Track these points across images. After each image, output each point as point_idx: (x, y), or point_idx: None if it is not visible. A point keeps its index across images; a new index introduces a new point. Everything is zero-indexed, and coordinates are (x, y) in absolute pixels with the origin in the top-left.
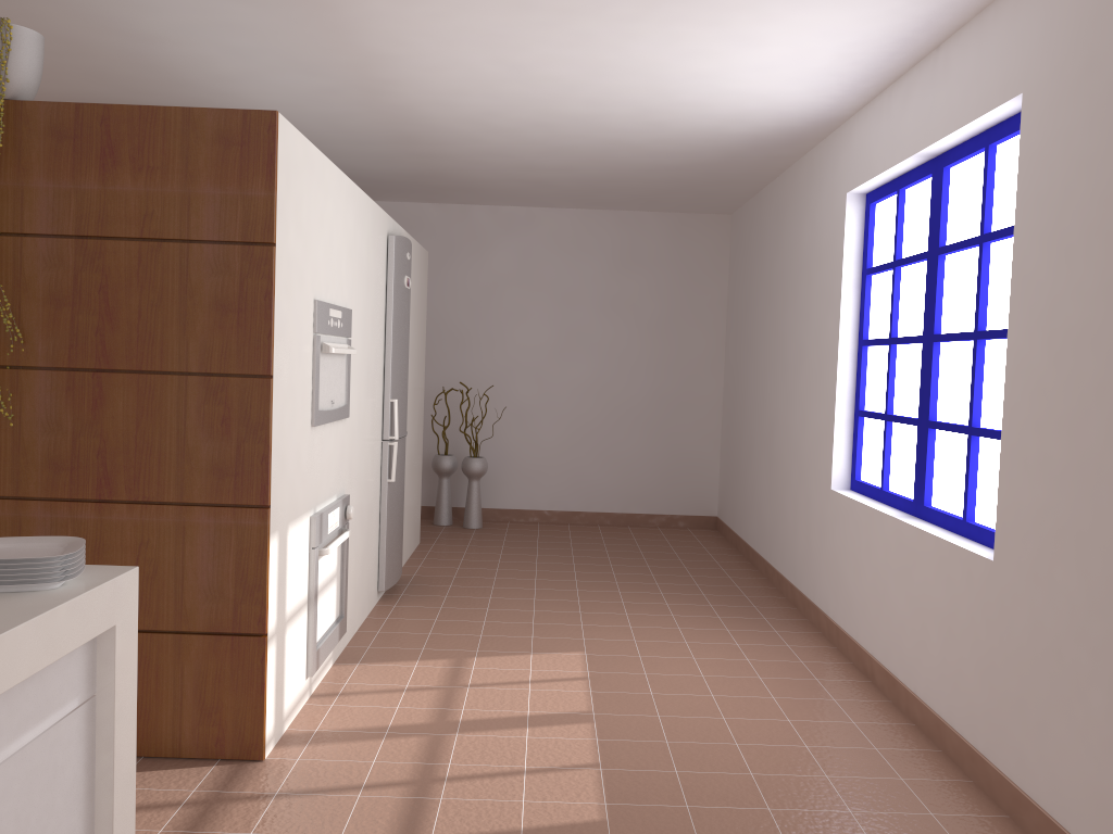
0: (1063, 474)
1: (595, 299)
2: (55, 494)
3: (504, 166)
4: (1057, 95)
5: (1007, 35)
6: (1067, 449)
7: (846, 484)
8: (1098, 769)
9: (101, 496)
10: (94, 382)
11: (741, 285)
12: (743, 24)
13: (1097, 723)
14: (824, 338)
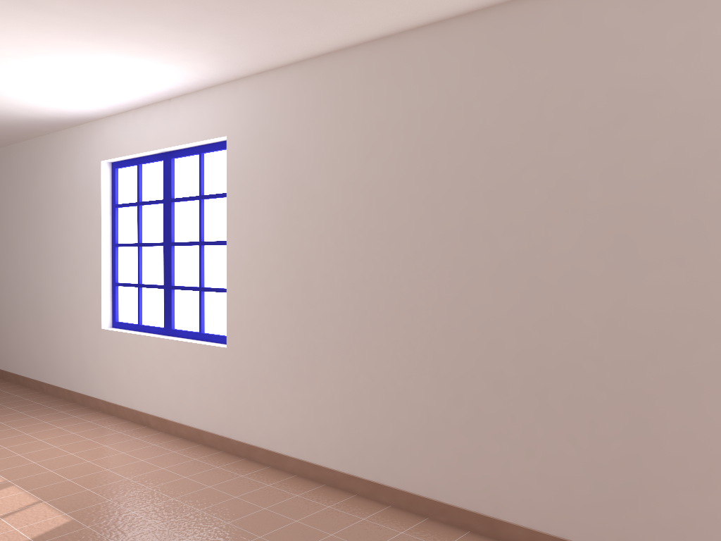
0: (262, 304)
1: None
2: None
3: None
4: (246, 141)
5: (215, 107)
6: (264, 293)
7: (110, 325)
8: (289, 421)
9: None
10: None
11: None
12: (79, 72)
13: (287, 403)
14: (87, 242)
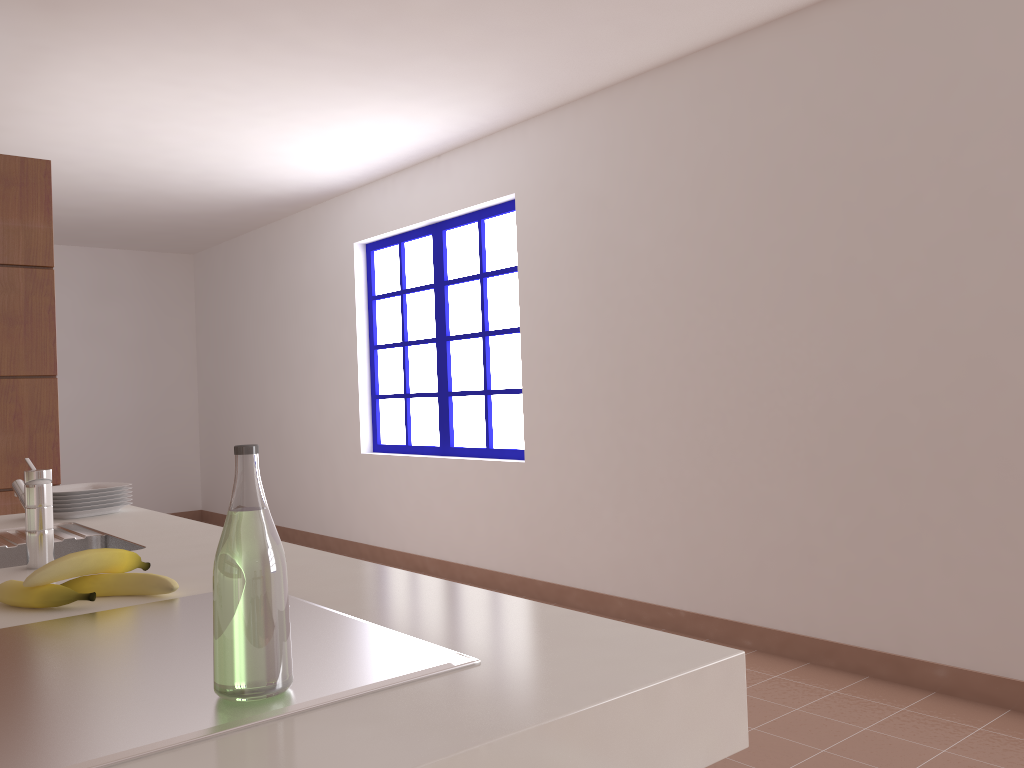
0: (570, 401)
1: (75, 326)
2: None
3: None
4: (541, 197)
5: (498, 158)
6: (572, 387)
7: (370, 449)
8: (612, 550)
9: None
10: None
11: (218, 312)
12: (337, 128)
13: (608, 527)
14: (339, 346)
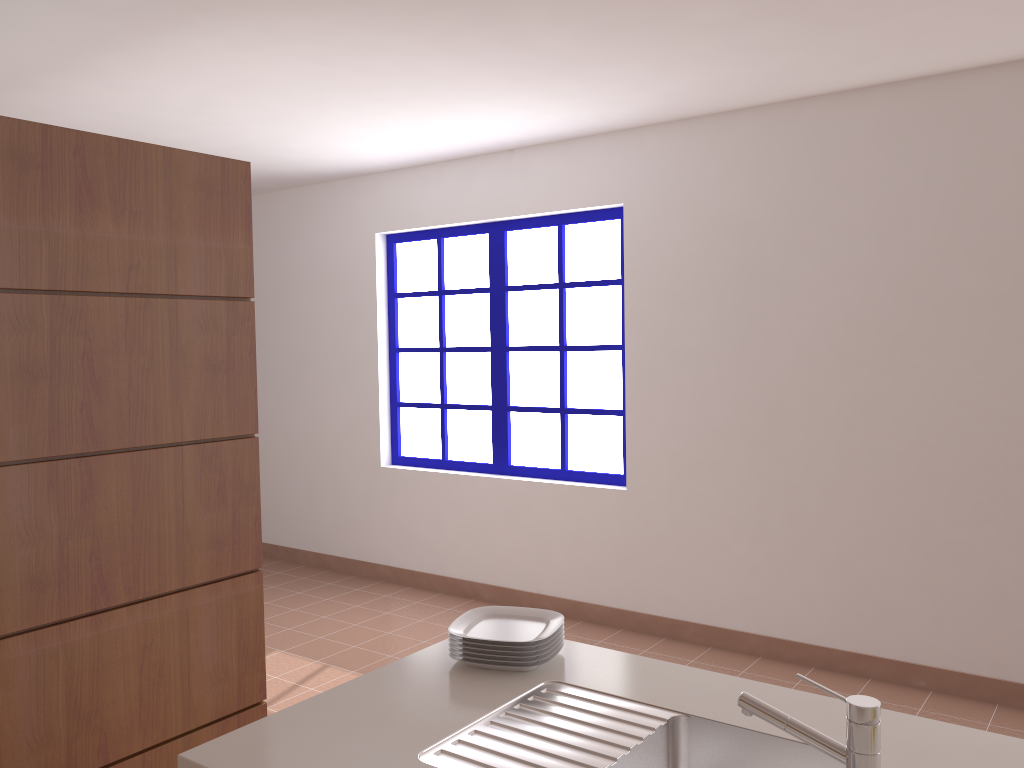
0: (694, 431)
1: None
2: (41, 620)
3: None
4: (661, 211)
5: (601, 163)
6: (696, 416)
7: (389, 461)
8: (745, 586)
9: (97, 606)
10: (82, 470)
11: None
12: (441, 118)
13: (741, 562)
14: (349, 346)
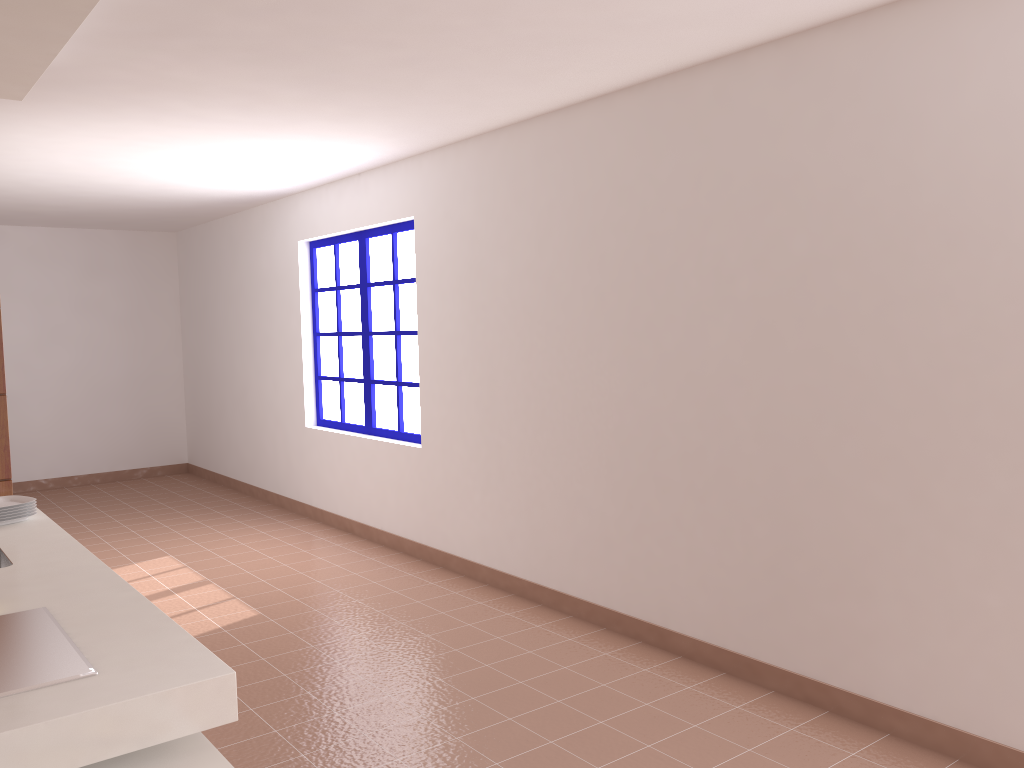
0: (452, 401)
1: (69, 301)
2: None
3: (10, 204)
4: (432, 222)
5: (402, 183)
6: (453, 389)
7: (314, 423)
8: (480, 527)
9: None
10: None
11: (196, 287)
12: (259, 159)
13: (478, 507)
14: (288, 331)
